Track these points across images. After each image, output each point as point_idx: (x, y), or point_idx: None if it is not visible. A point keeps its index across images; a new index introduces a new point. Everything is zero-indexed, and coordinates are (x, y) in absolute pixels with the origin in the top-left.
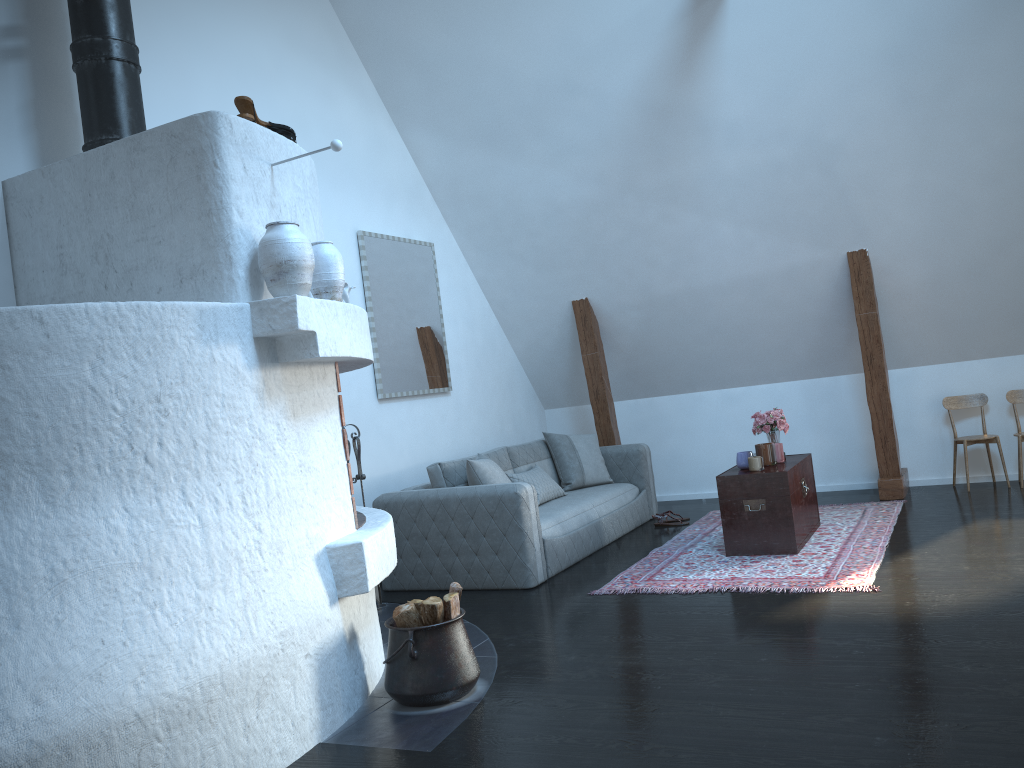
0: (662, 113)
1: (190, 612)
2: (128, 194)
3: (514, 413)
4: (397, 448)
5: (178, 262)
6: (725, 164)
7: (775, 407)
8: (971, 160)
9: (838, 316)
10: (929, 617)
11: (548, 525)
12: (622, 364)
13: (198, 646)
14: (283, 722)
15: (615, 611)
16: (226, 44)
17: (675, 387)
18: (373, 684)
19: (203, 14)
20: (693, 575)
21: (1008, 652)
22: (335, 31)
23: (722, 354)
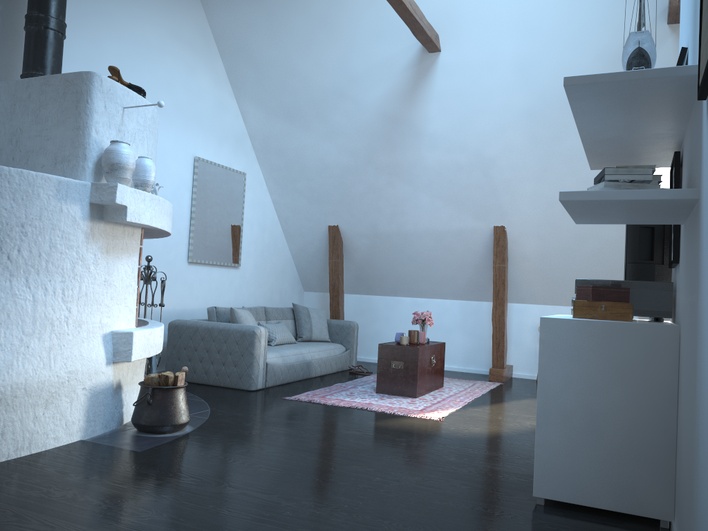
0: (394, 121)
1: (15, 346)
2: (36, 108)
3: (282, 289)
4: (195, 294)
5: (56, 152)
6: (428, 158)
7: (442, 314)
8: (568, 184)
9: (485, 264)
10: (457, 435)
11: (273, 356)
12: (354, 271)
13: (15, 365)
14: (59, 421)
15: (290, 408)
16: (130, 29)
17: (385, 291)
18: (128, 419)
19: (118, 9)
20: (349, 398)
21: (480, 455)
22: (205, 32)
23: (415, 275)
